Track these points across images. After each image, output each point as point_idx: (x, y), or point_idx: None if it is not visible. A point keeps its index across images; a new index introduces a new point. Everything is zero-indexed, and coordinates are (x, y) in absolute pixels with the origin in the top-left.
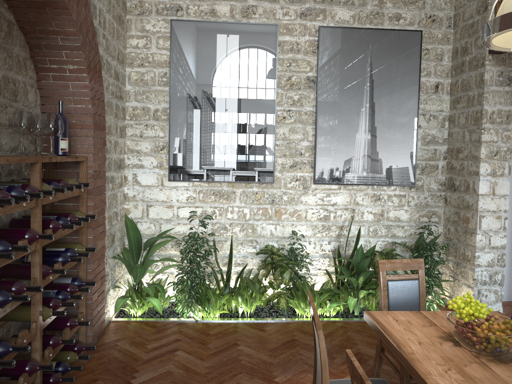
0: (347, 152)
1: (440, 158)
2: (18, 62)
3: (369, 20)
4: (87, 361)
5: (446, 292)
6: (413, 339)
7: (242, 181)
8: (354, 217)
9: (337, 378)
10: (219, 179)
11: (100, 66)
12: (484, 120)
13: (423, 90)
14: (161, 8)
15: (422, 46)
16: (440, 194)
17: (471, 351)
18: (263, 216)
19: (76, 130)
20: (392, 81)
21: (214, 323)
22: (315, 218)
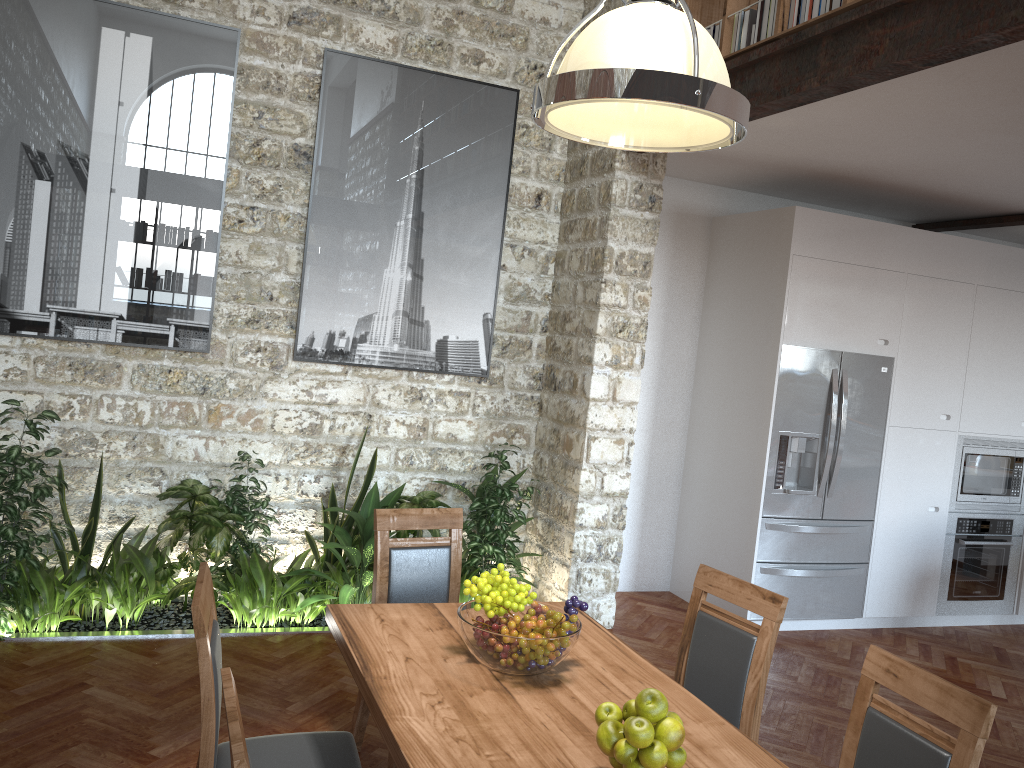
0: (365, 302)
1: (536, 329)
2: None
3: (425, 55)
4: None
5: (529, 575)
6: (398, 653)
7: (139, 344)
8: (370, 430)
9: None
10: (85, 335)
11: None
12: (606, 266)
13: (515, 200)
14: None
15: (518, 119)
16: (532, 395)
17: (491, 669)
18: (182, 420)
19: None
20: (460, 177)
21: (44, 643)
22: (291, 429)
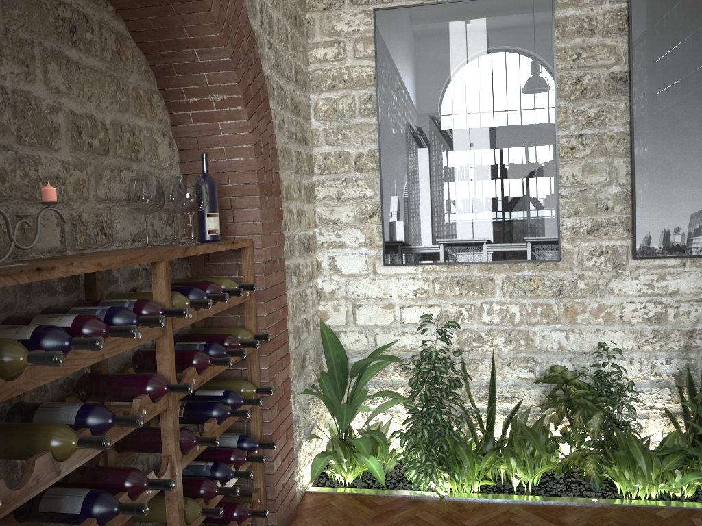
0: (695, 199)
1: None
2: (138, 98)
3: None
4: None
5: None
6: None
7: (505, 261)
8: None
9: None
10: (465, 259)
11: (266, 93)
12: None
13: None
14: None
15: None
16: None
17: None
18: (544, 318)
19: (234, 198)
20: None
21: (472, 503)
22: (638, 319)
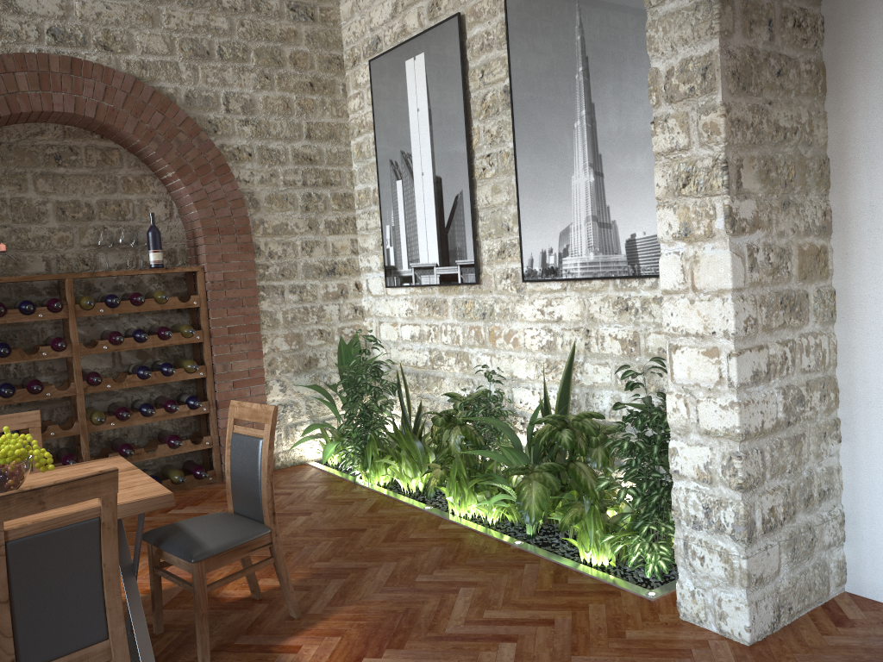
0: (561, 215)
1: None
2: (125, 182)
3: None
4: (200, 488)
5: None
6: None
7: (445, 284)
8: (589, 346)
9: (260, 576)
10: (425, 281)
11: (222, 162)
12: (651, 99)
13: None
14: (365, 48)
15: None
16: None
17: None
18: (476, 341)
19: (197, 238)
20: (619, 47)
21: (362, 490)
22: (536, 347)
